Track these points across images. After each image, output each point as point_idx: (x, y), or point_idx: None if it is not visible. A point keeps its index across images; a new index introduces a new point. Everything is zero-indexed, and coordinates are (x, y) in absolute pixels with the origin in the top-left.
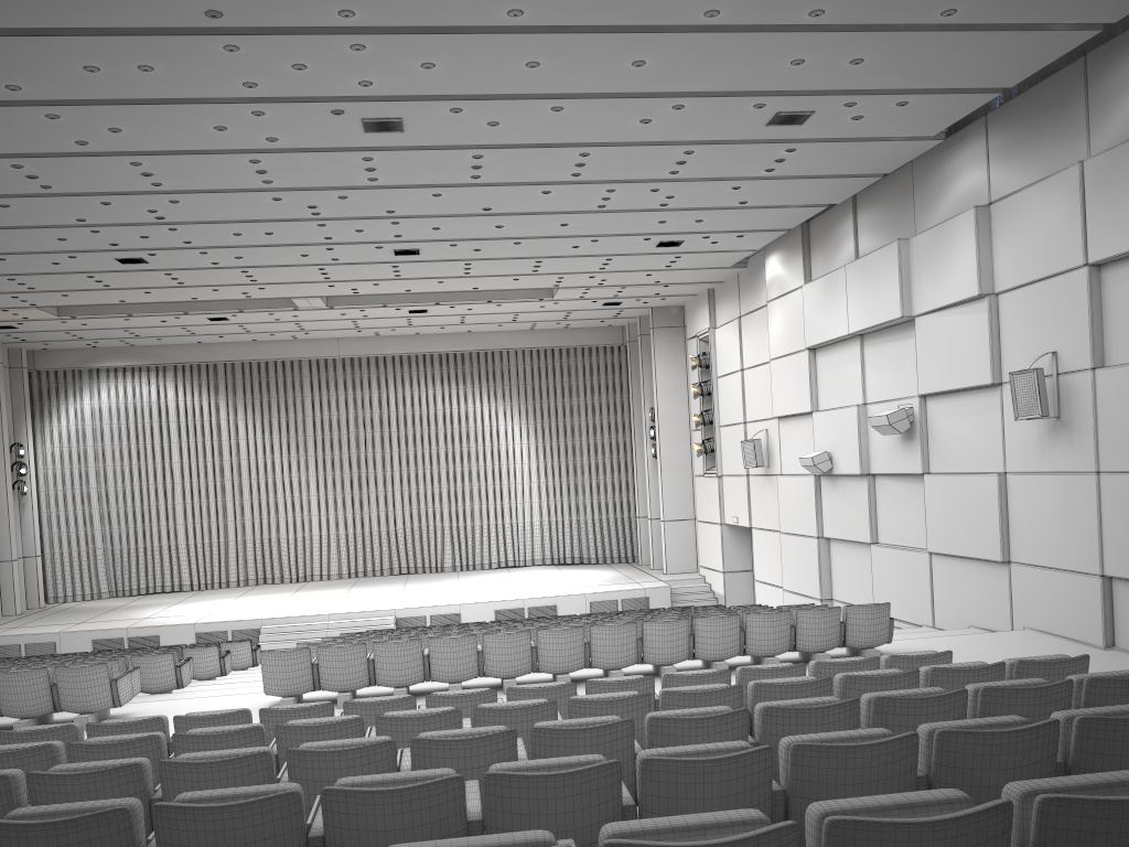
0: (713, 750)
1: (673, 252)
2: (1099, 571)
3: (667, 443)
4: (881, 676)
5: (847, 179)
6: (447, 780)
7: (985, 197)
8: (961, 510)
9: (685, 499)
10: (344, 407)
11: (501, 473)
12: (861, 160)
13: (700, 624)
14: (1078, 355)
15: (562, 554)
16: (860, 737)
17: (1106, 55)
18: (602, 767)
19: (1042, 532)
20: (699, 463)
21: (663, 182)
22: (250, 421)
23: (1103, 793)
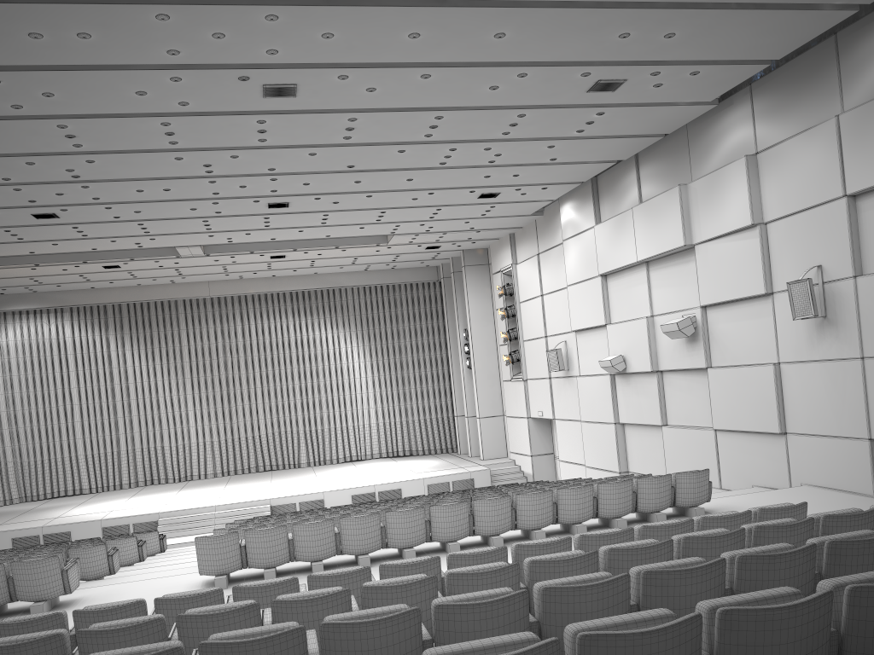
0: (769, 597)
1: (489, 202)
2: (867, 436)
3: (479, 356)
4: (786, 525)
5: (637, 138)
6: (547, 644)
7: (752, 149)
8: (742, 394)
9: (495, 399)
10: (214, 337)
11: (343, 386)
12: (651, 122)
13: (562, 494)
14: (841, 267)
15: (396, 448)
16: None
17: (854, 33)
18: (689, 620)
19: (814, 407)
20: (506, 371)
21: (495, 142)
22: (136, 352)
23: None
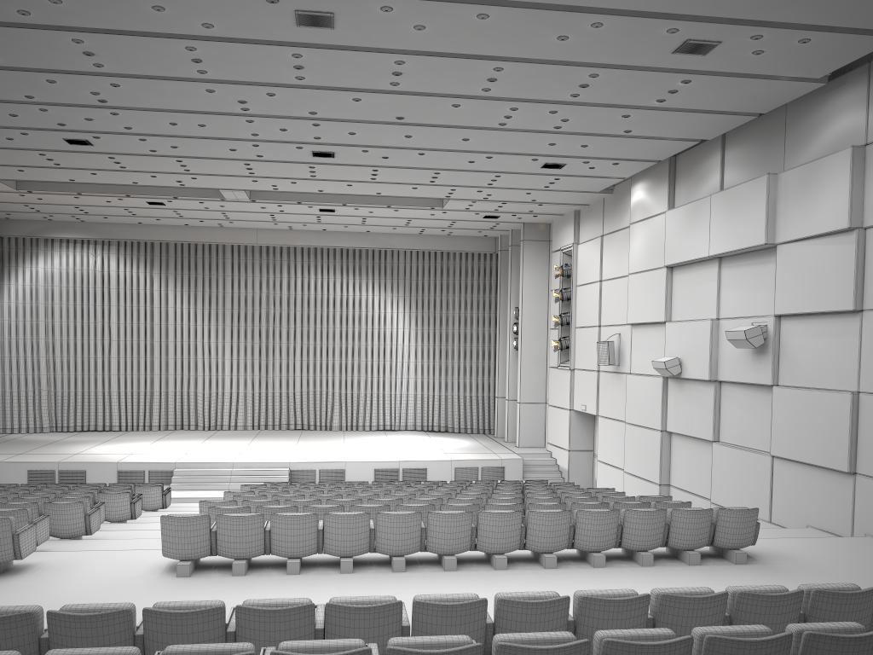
0: None
1: (554, 173)
2: None
3: (528, 338)
4: (850, 637)
5: (726, 116)
6: None
7: (861, 139)
8: (810, 421)
9: (539, 385)
10: (258, 287)
11: (385, 352)
12: (745, 98)
13: (582, 517)
14: None
15: (431, 422)
16: None
17: None
18: None
19: None
20: (554, 357)
21: (562, 104)
22: (179, 293)
23: None
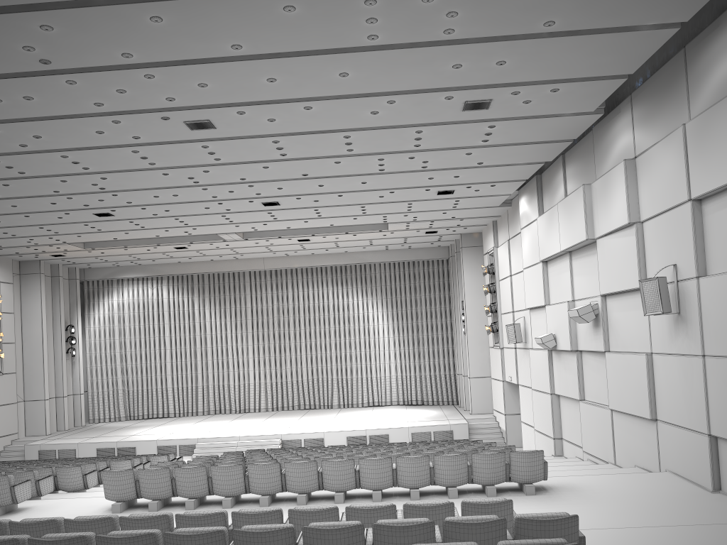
0: None
1: (451, 197)
2: (707, 431)
3: (472, 325)
4: (399, 525)
5: (546, 144)
6: None
7: (632, 153)
8: (627, 379)
9: (484, 362)
10: (271, 301)
11: (369, 344)
12: (549, 131)
13: (399, 462)
14: (688, 267)
15: (410, 398)
16: None
17: (696, 46)
18: None
19: (673, 398)
20: (491, 339)
21: (414, 152)
22: (213, 310)
23: None
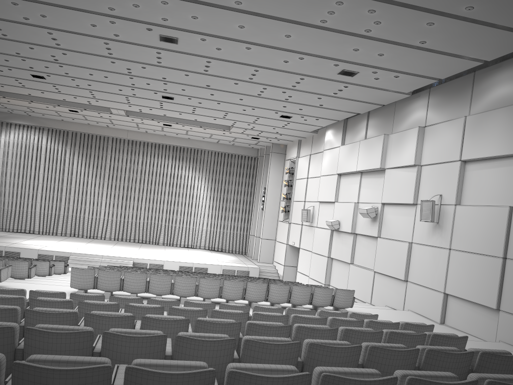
0: (276, 340)
1: (286, 120)
2: (443, 291)
3: (269, 204)
4: (348, 320)
5: (367, 104)
6: (159, 335)
7: (423, 123)
8: (391, 255)
9: (272, 230)
10: (125, 162)
11: (192, 205)
12: (375, 97)
13: (272, 286)
14: (450, 198)
15: (214, 245)
16: (337, 344)
17: (483, 73)
18: (228, 340)
19: (423, 270)
20: (281, 216)
21: (288, 89)
22: (80, 161)
23: (433, 379)
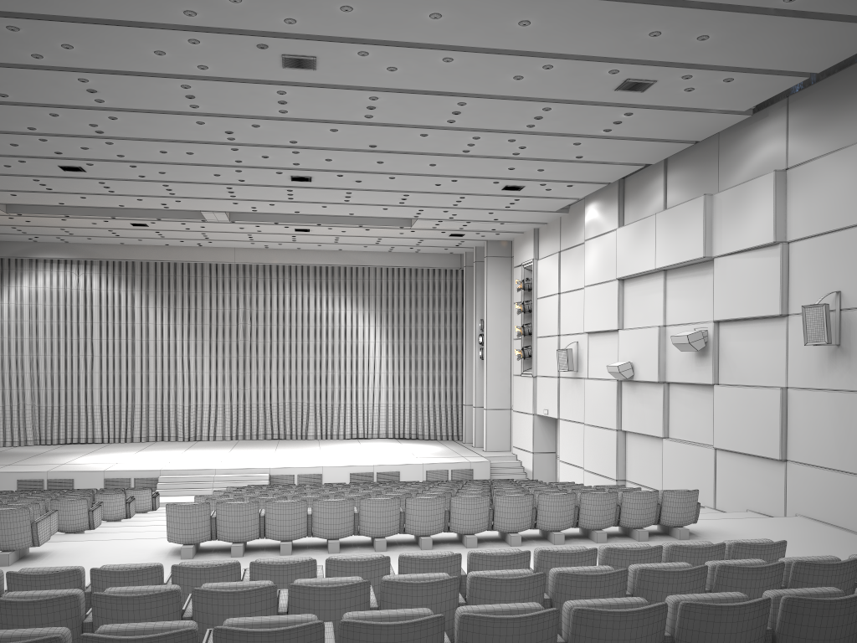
0: None
1: (514, 195)
2: None
3: (492, 348)
4: (752, 567)
5: (666, 143)
6: None
7: (782, 164)
8: (746, 415)
9: (504, 392)
10: (235, 303)
11: (357, 364)
12: (682, 127)
13: (543, 500)
14: None
15: (402, 430)
16: None
17: None
18: None
19: (818, 437)
20: (517, 365)
21: (520, 134)
22: (159, 310)
23: None
